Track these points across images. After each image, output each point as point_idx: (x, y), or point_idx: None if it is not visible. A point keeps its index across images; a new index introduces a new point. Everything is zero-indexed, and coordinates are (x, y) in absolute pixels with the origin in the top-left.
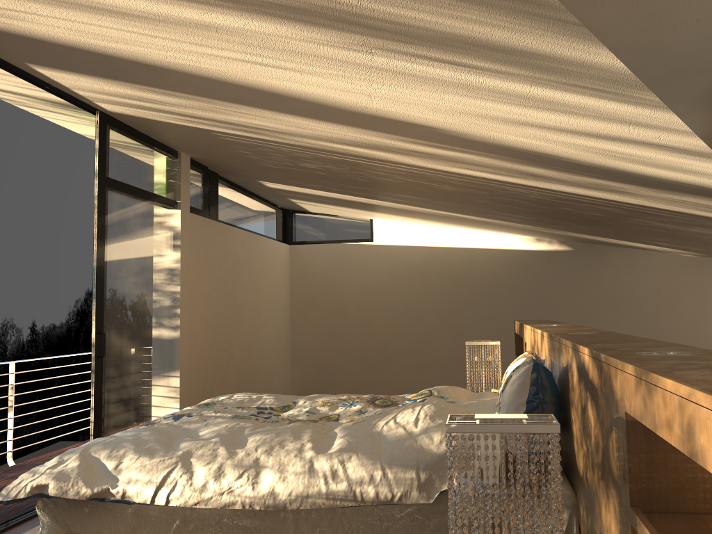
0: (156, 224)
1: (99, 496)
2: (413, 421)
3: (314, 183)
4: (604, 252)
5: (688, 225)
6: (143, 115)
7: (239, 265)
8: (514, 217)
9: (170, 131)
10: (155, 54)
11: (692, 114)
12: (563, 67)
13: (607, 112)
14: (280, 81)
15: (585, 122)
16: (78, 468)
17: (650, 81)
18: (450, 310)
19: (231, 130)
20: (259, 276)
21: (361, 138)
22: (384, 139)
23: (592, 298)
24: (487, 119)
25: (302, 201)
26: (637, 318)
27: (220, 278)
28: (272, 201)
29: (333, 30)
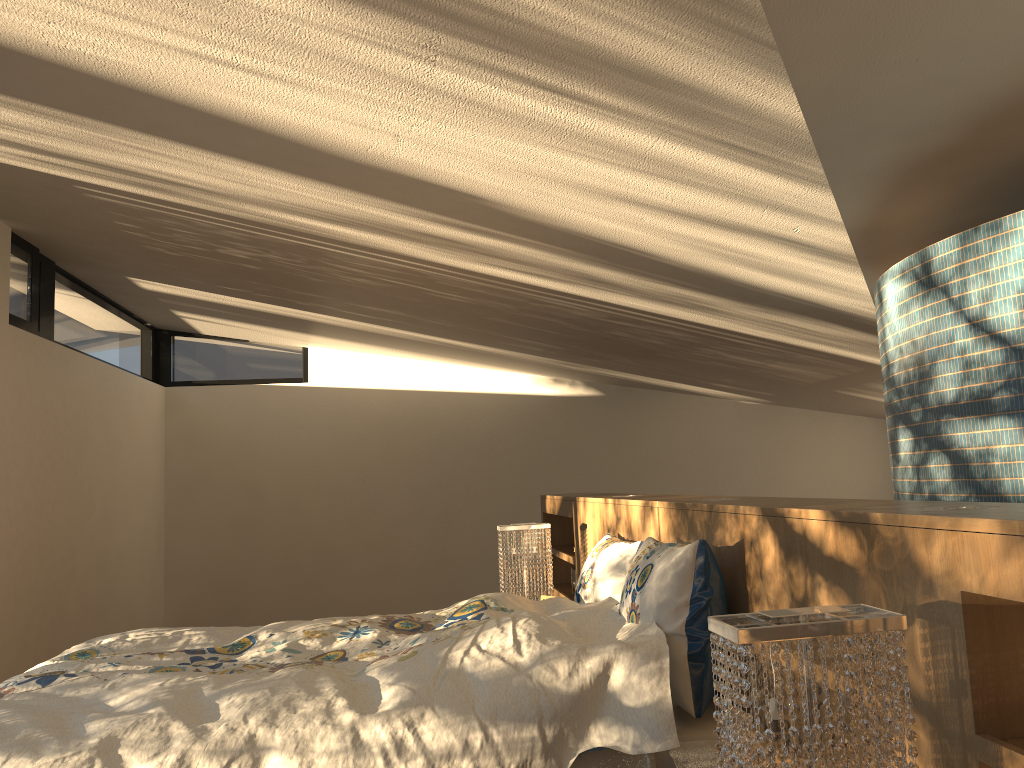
0: None
1: None
2: (511, 645)
3: (232, 284)
4: (645, 399)
5: (771, 359)
6: None
7: (88, 418)
8: (535, 345)
9: None
10: (22, 26)
11: (852, 197)
12: (718, 112)
13: (744, 187)
14: (250, 98)
15: (707, 200)
16: None
17: (824, 143)
18: (430, 485)
19: (115, 182)
20: (119, 436)
21: (349, 208)
22: (388, 212)
23: (630, 463)
24: (568, 188)
25: (196, 315)
26: (688, 488)
27: (56, 439)
28: (140, 314)
29: (386, 16)
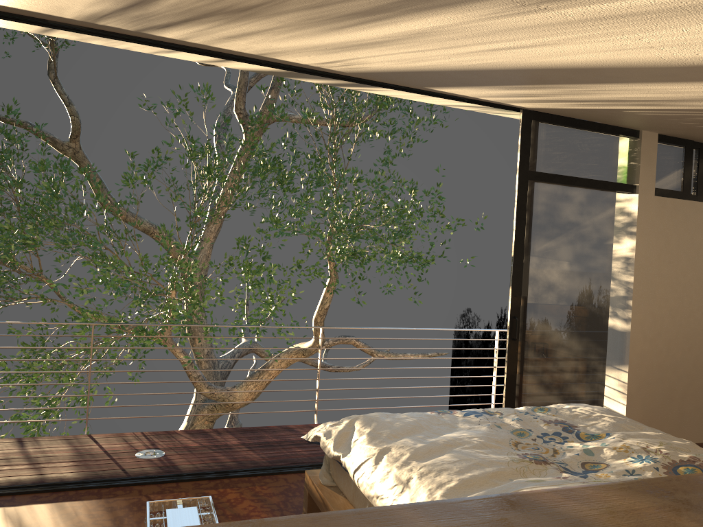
0: (599, 211)
1: (337, 460)
2: None
3: None
4: None
5: None
6: (551, 107)
7: None
8: None
9: (594, 115)
10: (450, 62)
11: None
12: None
13: None
14: (555, 57)
15: None
16: (338, 432)
17: None
18: None
19: (630, 106)
20: None
21: None
22: None
23: None
24: None
25: None
26: None
27: None
28: None
29: (476, 3)
